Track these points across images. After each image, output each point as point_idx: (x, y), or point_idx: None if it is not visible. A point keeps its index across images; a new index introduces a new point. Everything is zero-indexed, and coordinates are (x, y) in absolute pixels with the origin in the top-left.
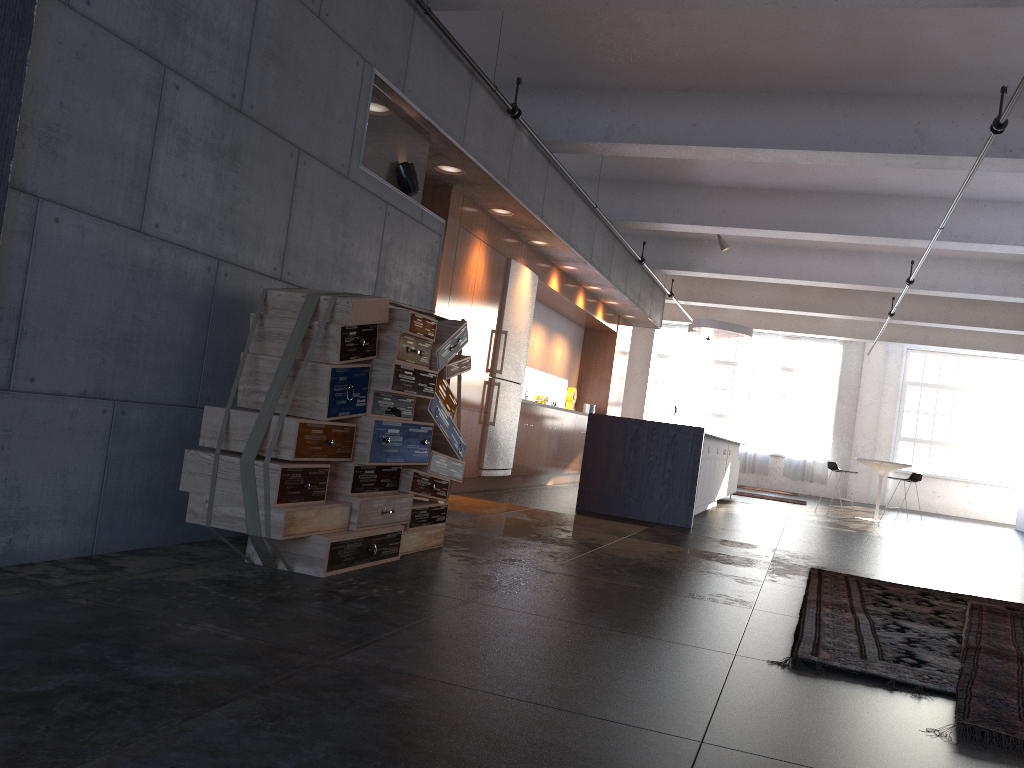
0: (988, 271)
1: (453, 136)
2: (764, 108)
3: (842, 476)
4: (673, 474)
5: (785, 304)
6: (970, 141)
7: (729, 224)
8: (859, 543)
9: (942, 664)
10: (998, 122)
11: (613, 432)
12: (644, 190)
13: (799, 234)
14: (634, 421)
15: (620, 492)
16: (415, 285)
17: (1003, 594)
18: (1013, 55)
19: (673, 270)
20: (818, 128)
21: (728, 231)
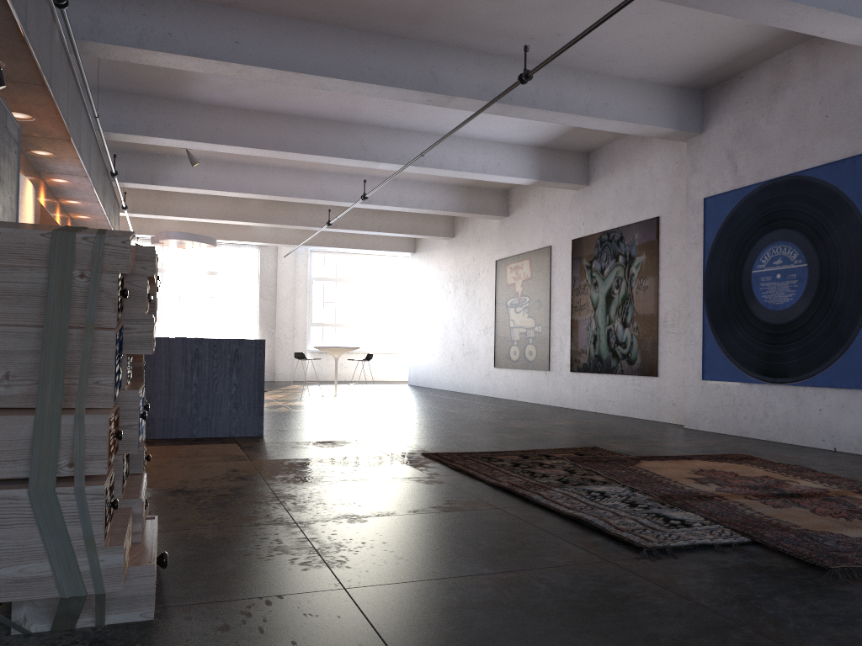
0: (408, 189)
1: (20, 19)
2: (303, 35)
3: (270, 361)
4: (240, 387)
5: (230, 215)
6: (471, 86)
7: (224, 142)
8: (381, 420)
9: (691, 518)
10: (528, 74)
11: (172, 354)
12: (130, 102)
13: (288, 154)
14: (193, 340)
15: (187, 413)
16: (6, 207)
17: (541, 443)
18: (516, 20)
19: (137, 183)
20: (353, 60)
21: (221, 148)
